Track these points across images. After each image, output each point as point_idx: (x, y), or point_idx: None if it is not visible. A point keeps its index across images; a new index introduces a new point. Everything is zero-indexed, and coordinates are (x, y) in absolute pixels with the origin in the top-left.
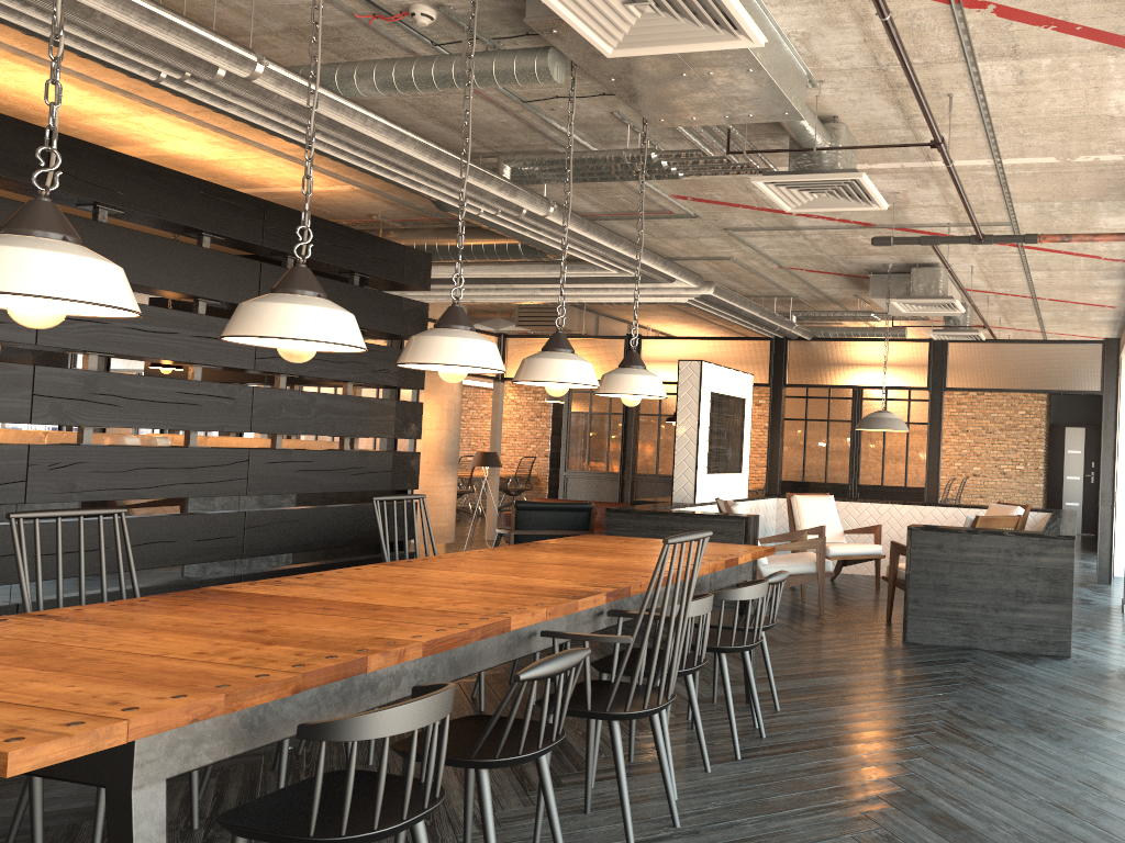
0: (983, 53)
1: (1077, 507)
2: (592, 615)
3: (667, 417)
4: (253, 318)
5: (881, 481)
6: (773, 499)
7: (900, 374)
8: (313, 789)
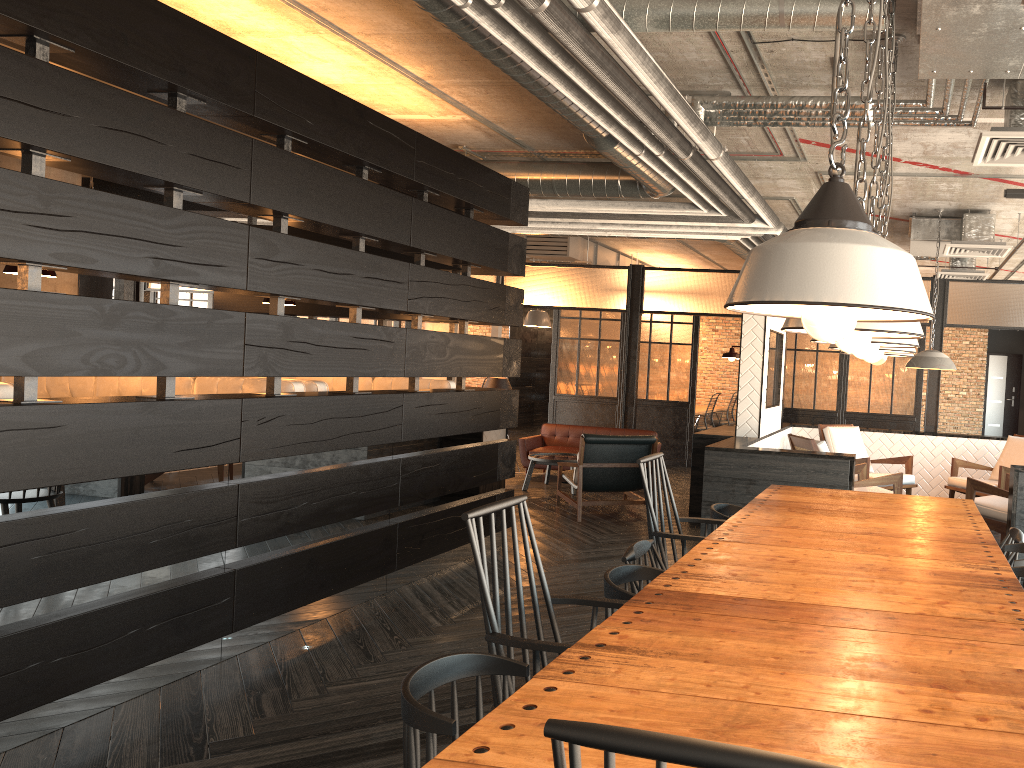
0: None
1: (998, 428)
2: None
3: (657, 345)
4: None
5: (868, 408)
6: (790, 428)
7: None
8: None
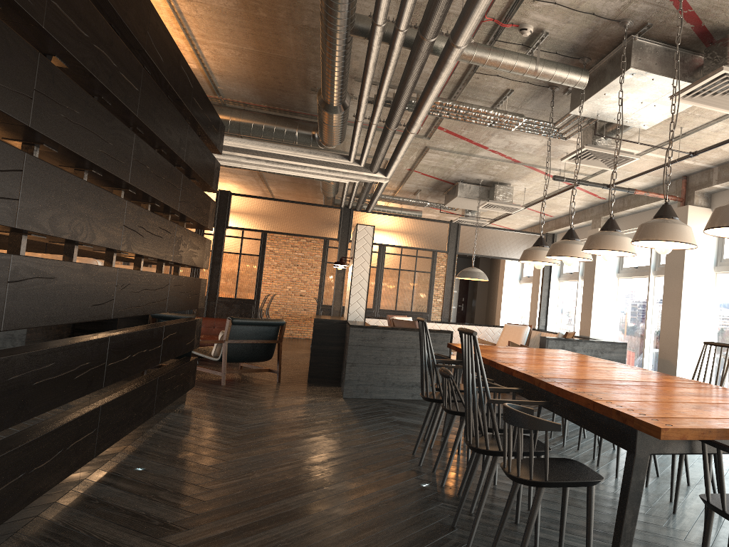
0: (726, 119)
1: None
2: None
3: (228, 254)
4: (683, 233)
5: (395, 307)
6: None
7: (429, 241)
8: None
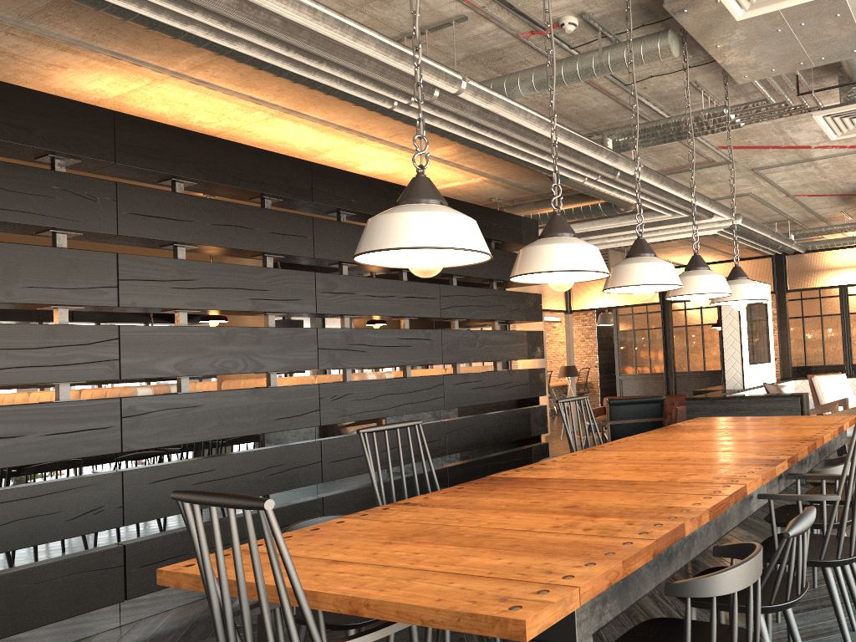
0: None
1: None
2: (777, 479)
3: (692, 327)
4: (537, 258)
5: None
6: (792, 382)
7: None
8: (685, 639)
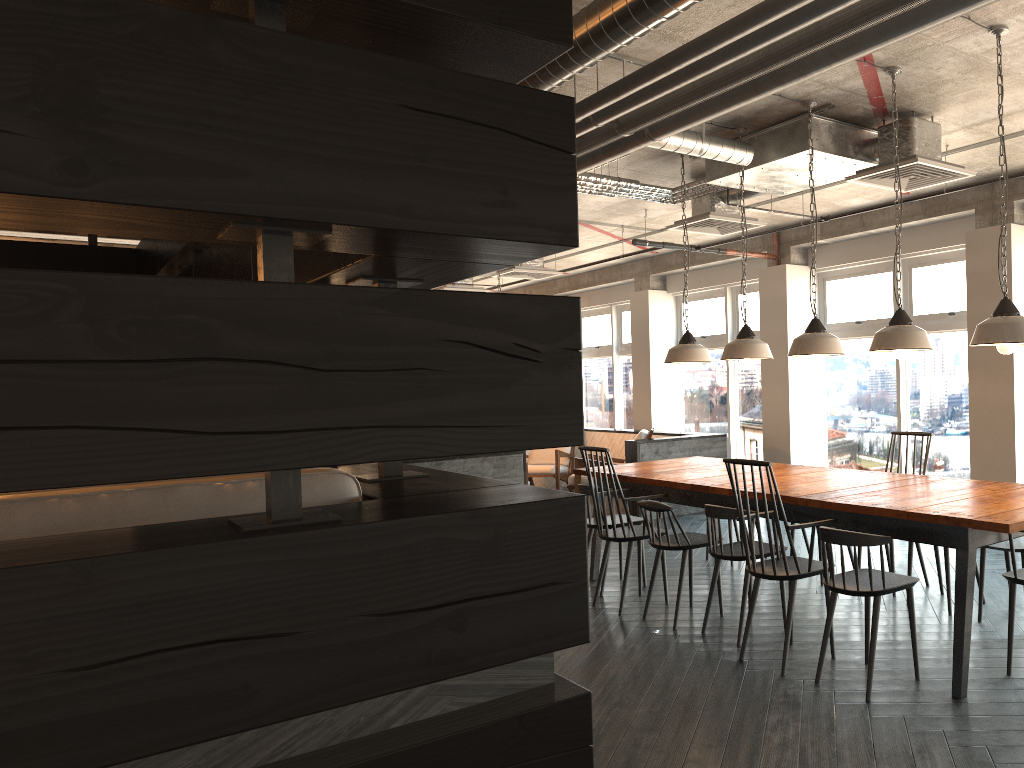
0: None
1: None
2: None
3: None
4: (925, 339)
5: None
6: None
7: None
8: None
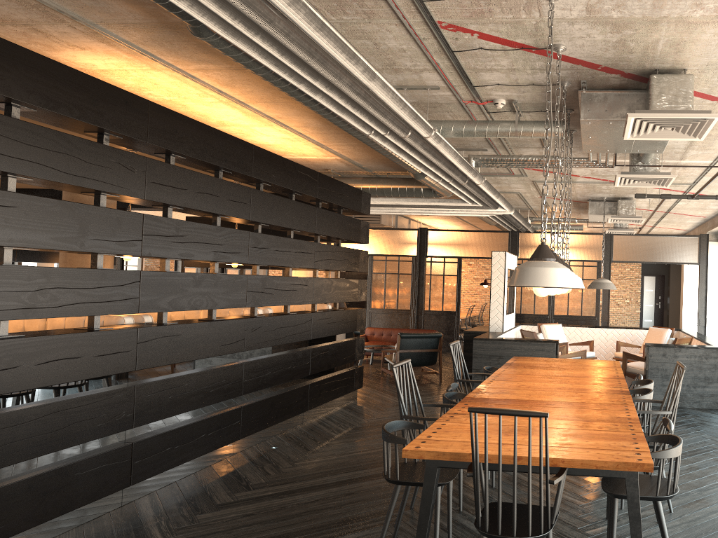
0: None
1: (651, 322)
2: None
3: (435, 276)
4: None
5: (567, 312)
6: (520, 326)
7: (585, 253)
8: (658, 477)
